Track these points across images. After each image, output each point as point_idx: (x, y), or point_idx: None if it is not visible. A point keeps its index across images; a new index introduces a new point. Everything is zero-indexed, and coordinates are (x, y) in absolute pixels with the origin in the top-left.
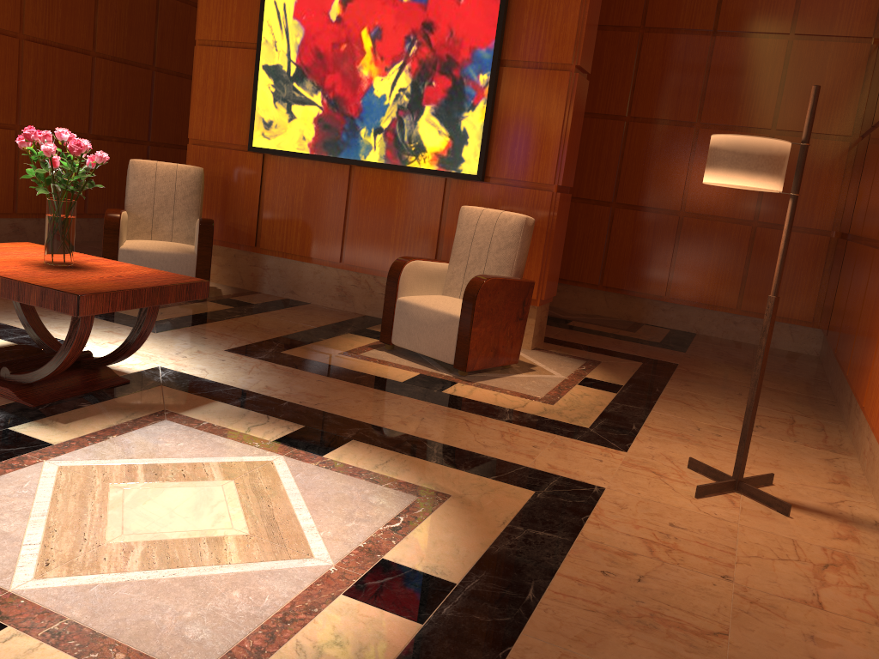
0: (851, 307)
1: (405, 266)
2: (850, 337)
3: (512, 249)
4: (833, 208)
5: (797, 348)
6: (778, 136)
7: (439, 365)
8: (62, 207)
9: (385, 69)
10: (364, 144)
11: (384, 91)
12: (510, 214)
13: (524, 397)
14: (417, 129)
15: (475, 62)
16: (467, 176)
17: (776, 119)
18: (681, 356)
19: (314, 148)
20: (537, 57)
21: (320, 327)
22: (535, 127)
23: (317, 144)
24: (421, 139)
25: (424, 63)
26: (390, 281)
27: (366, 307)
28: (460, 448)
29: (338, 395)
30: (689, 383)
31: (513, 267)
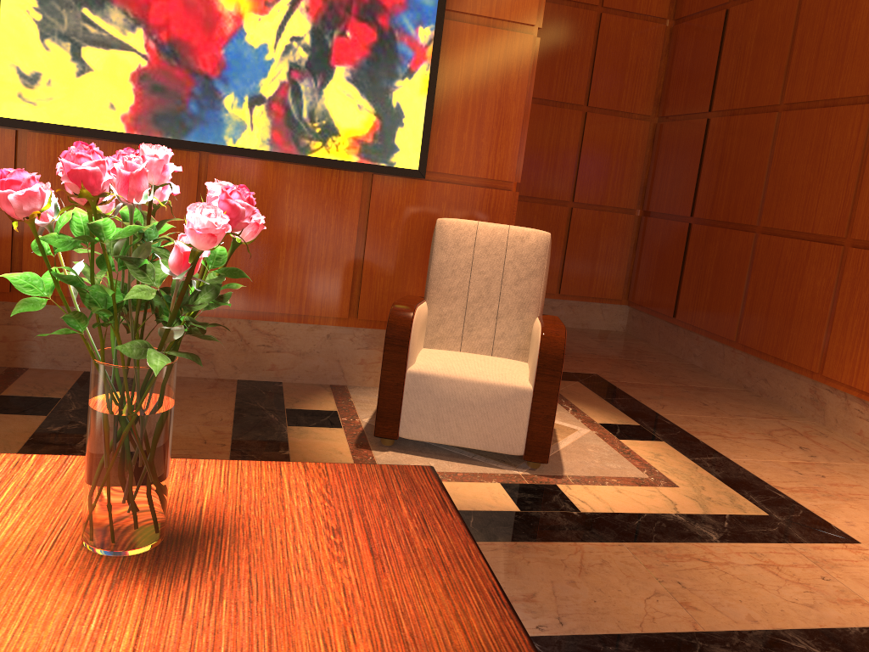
0: (778, 299)
1: (414, 320)
2: (798, 332)
3: (538, 278)
4: (637, 187)
5: (607, 326)
6: (591, 113)
7: (480, 455)
8: (164, 382)
9: (266, 4)
10: (232, 120)
11: (265, 38)
12: (524, 230)
13: (642, 485)
14: (324, 100)
15: (413, 8)
16: (404, 171)
17: (587, 95)
18: (576, 361)
19: (135, 123)
20: (492, 12)
21: (236, 424)
22: (490, 106)
23: (140, 117)
24: (330, 116)
25: (332, 2)
26: (392, 346)
27: (236, 368)
28: (812, 627)
29: (533, 581)
30: (659, 402)
31: (540, 302)
